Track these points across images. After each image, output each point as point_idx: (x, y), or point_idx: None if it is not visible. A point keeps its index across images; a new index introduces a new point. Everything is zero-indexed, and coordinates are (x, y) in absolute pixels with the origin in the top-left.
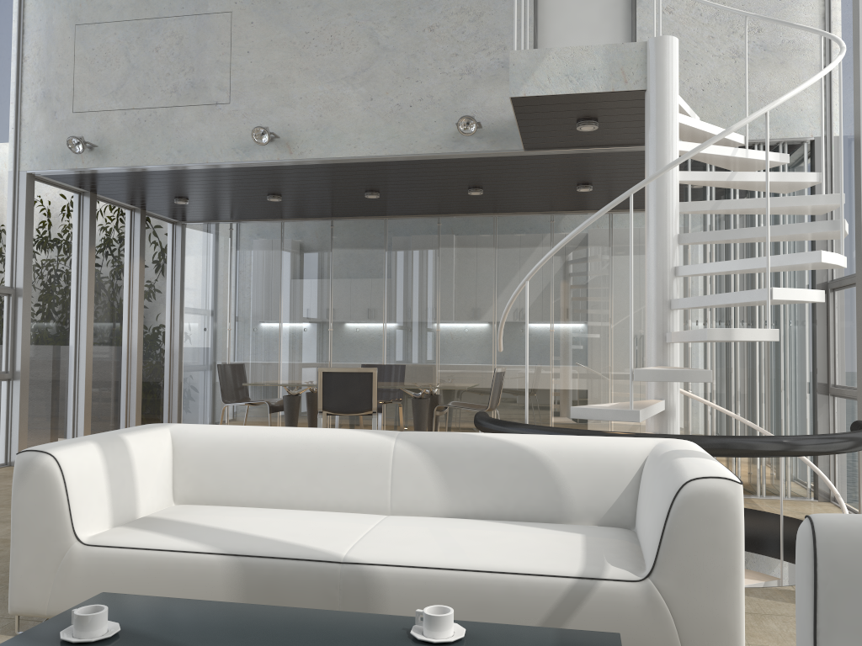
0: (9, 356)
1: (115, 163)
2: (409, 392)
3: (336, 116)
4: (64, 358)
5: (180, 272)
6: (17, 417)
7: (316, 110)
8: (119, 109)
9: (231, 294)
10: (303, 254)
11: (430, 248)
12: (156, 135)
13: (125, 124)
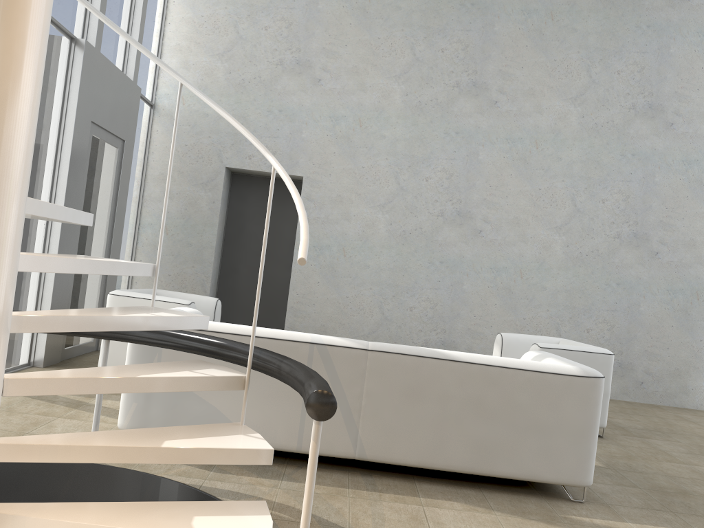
0: None
1: None
2: None
3: None
4: None
5: None
6: None
7: None
8: None
9: None
10: None
11: None
12: None
13: None
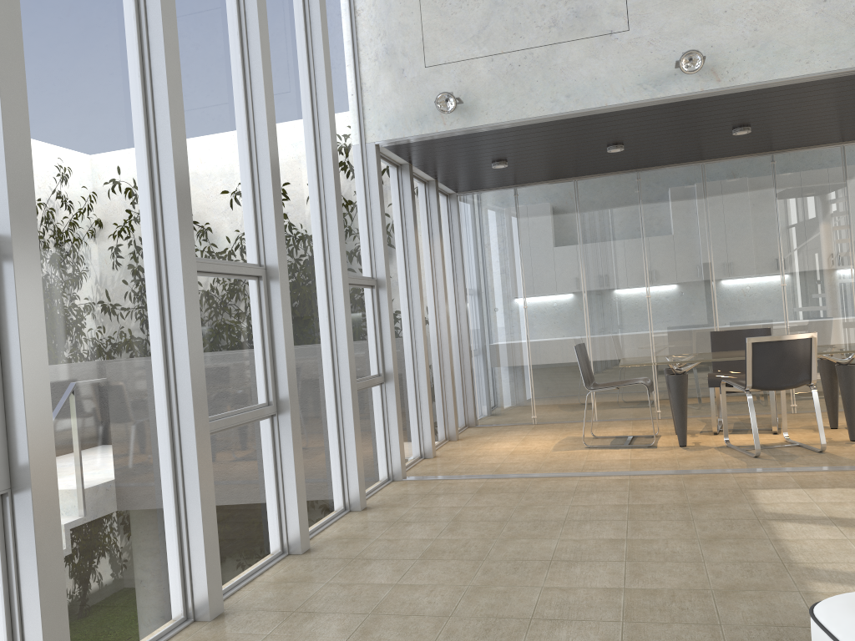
0: (380, 356)
1: (486, 120)
2: (831, 358)
3: (776, 27)
4: (406, 354)
5: (460, 249)
6: (395, 425)
7: (748, 24)
8: (484, 56)
9: (524, 268)
10: (605, 214)
11: (764, 191)
12: (536, 81)
13: (494, 73)
